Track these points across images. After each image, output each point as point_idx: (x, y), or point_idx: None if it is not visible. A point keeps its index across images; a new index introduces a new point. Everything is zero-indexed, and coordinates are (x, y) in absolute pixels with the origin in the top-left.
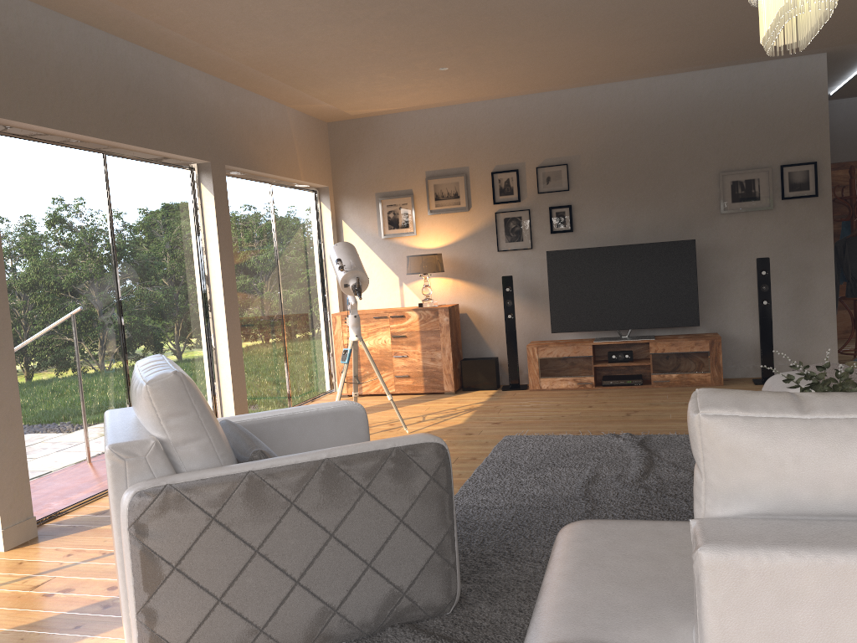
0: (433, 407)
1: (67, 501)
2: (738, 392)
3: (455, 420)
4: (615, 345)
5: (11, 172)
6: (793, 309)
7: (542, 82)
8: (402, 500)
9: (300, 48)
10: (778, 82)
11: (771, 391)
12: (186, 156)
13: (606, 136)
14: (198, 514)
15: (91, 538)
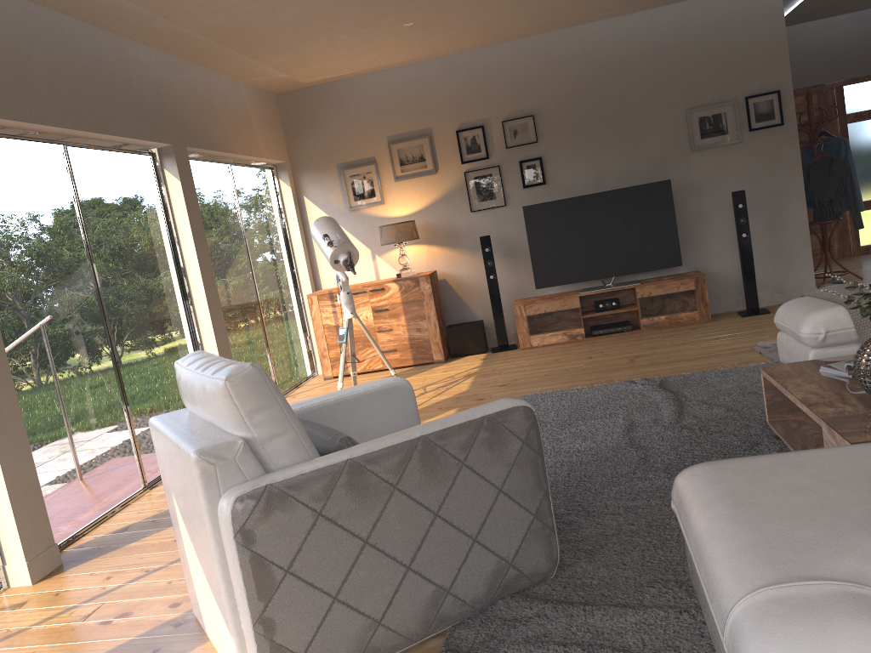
0: (429, 377)
1: (81, 523)
2: None
3: (459, 388)
4: (599, 294)
5: None
6: (769, 239)
7: (504, 31)
8: (499, 469)
9: (263, 12)
10: (736, 13)
11: None
12: (148, 141)
13: (570, 83)
14: (304, 511)
15: (125, 557)
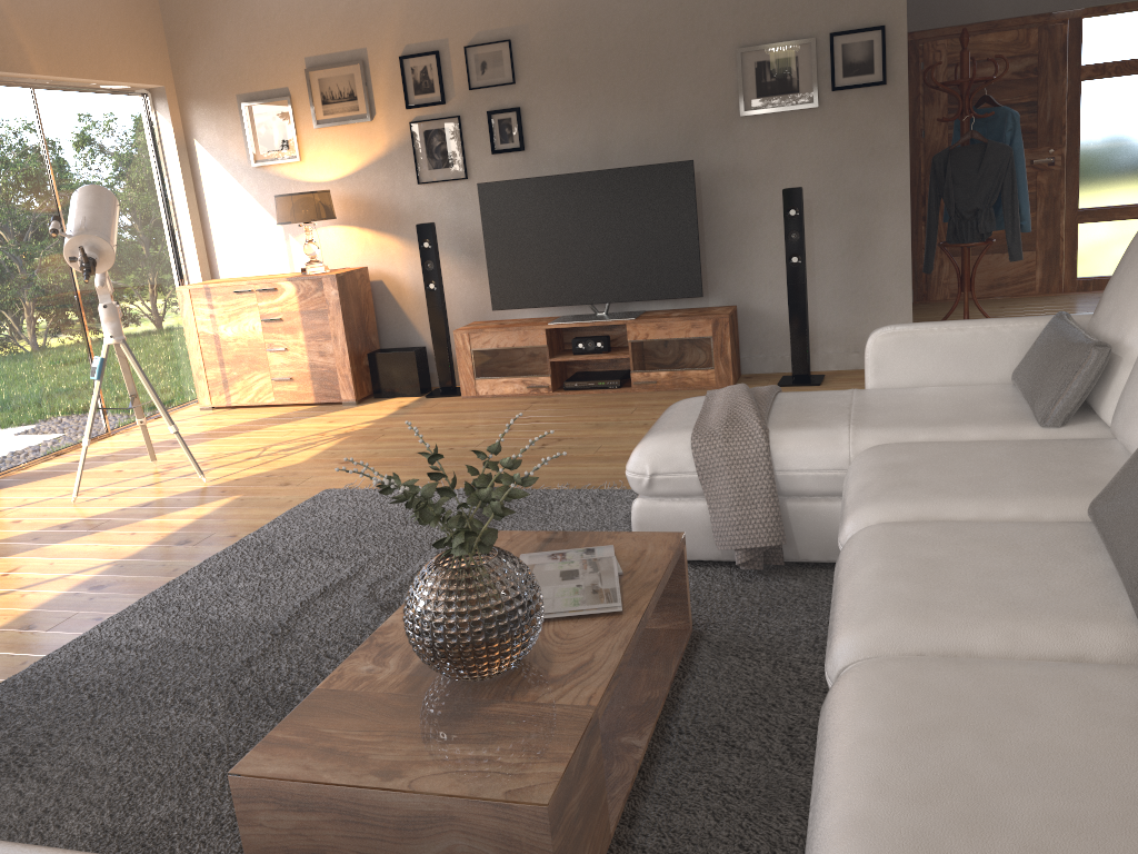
0: (301, 430)
1: None
2: None
3: (298, 457)
4: (591, 326)
5: None
6: (849, 267)
7: None
8: None
9: None
10: None
11: None
12: None
13: None
14: None
15: None
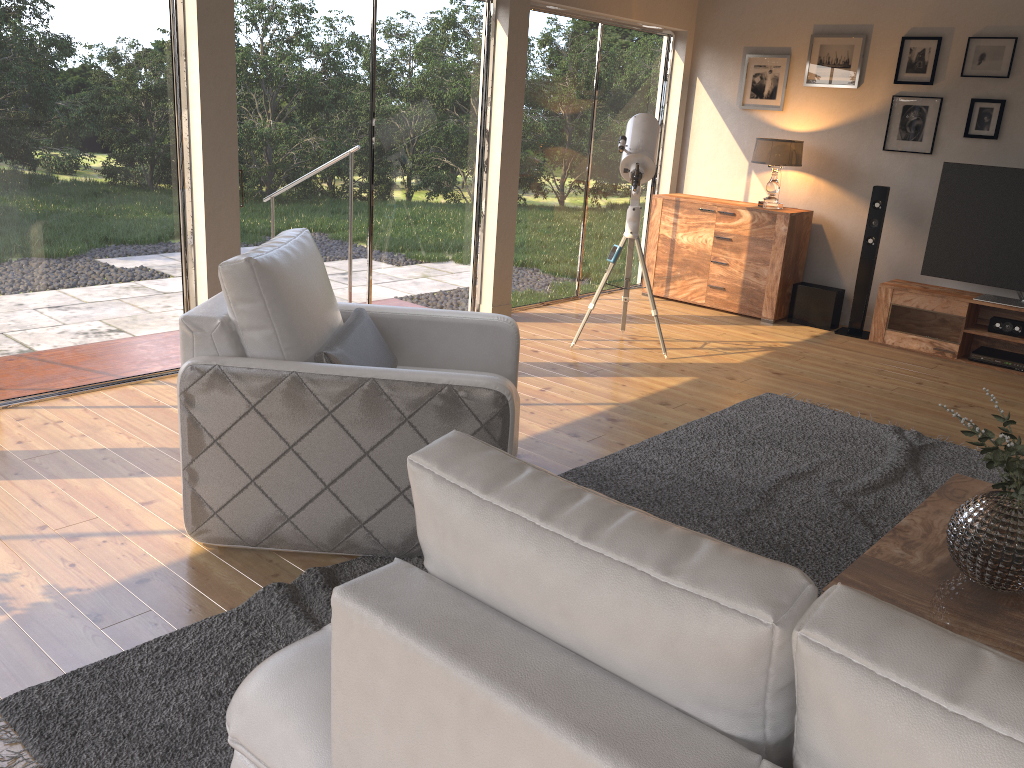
0: (730, 334)
1: None
2: (470, 447)
3: (735, 357)
4: (1011, 310)
5: (262, 0)
6: None
7: None
8: None
9: None
10: None
11: (505, 456)
12: None
13: None
14: (240, 399)
15: None
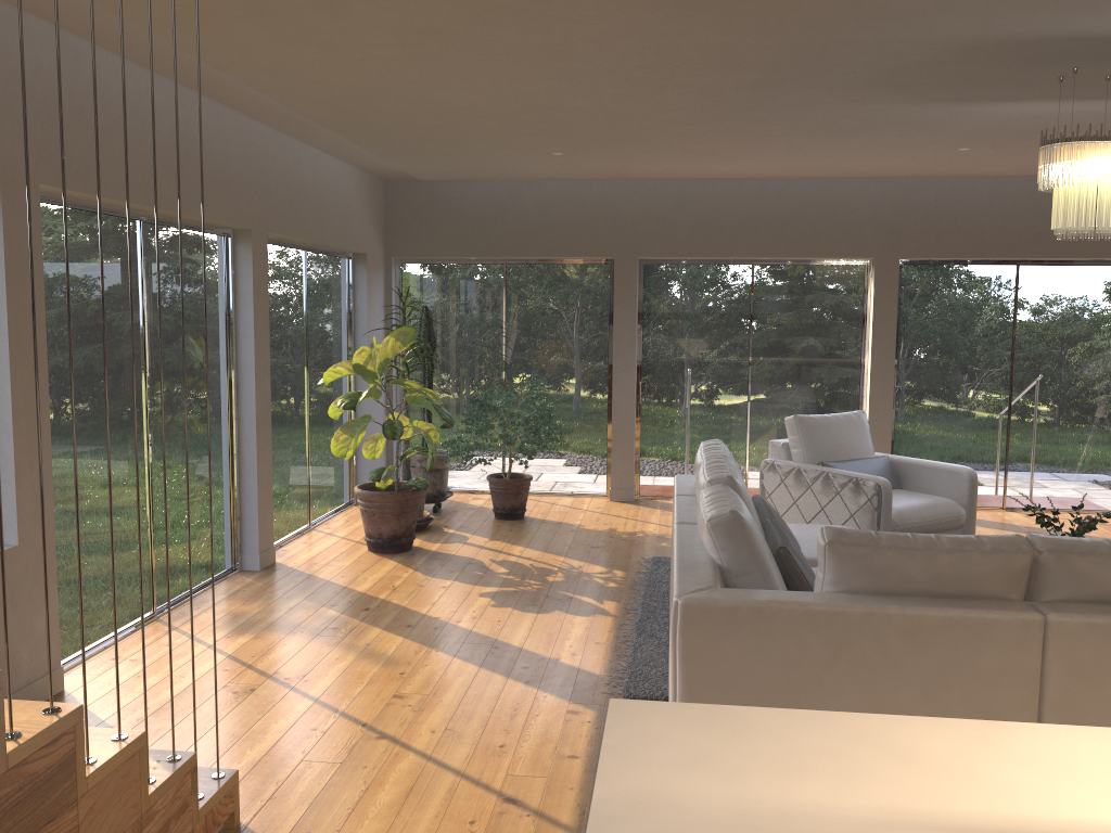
0: None
1: None
2: (713, 440)
3: None
4: None
5: (924, 288)
6: None
7: None
8: (853, 505)
9: None
10: None
11: (717, 442)
12: None
13: None
14: (778, 477)
15: None
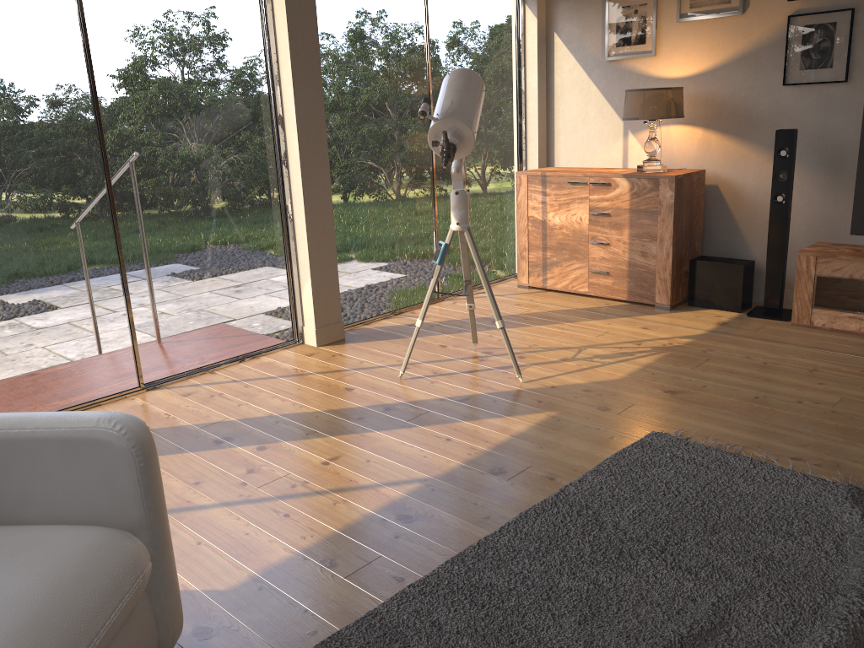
0: (614, 332)
1: None
2: None
3: (615, 370)
4: None
5: None
6: None
7: None
8: None
9: None
10: None
11: None
12: None
13: None
14: None
15: None
